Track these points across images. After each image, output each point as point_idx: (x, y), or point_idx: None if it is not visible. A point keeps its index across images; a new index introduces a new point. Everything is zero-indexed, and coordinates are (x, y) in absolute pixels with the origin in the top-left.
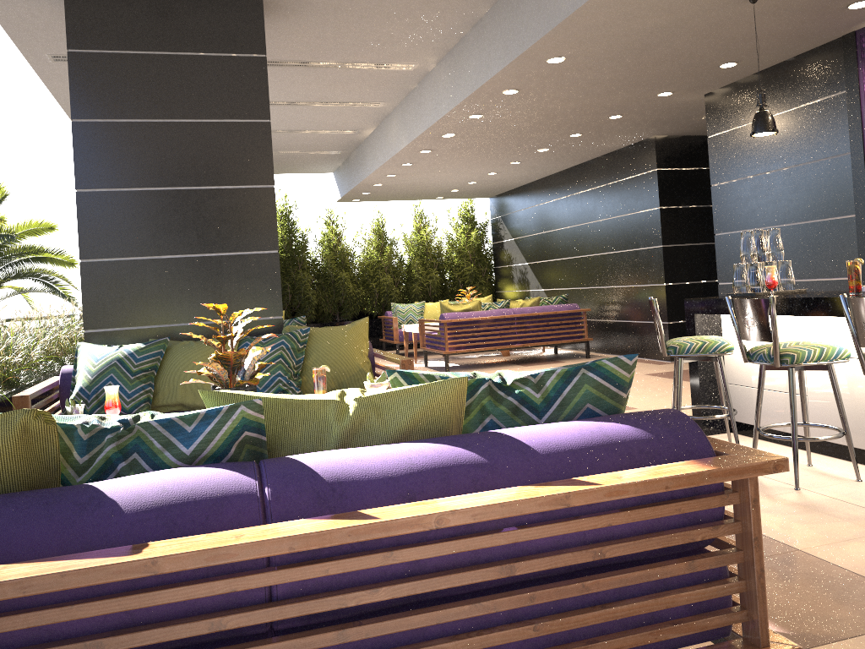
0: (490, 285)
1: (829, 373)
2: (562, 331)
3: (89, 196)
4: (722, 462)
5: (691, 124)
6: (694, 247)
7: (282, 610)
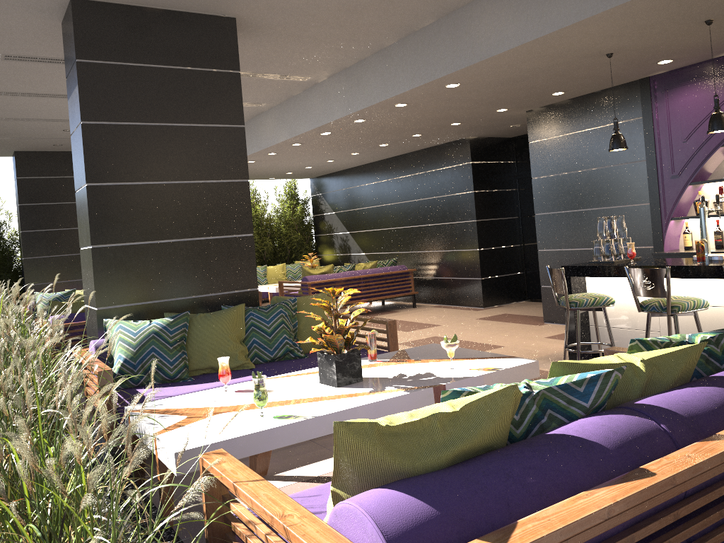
0: (312, 250)
1: (695, 317)
2: (395, 287)
3: (98, 189)
4: None
5: (499, 130)
6: (497, 221)
7: (699, 501)
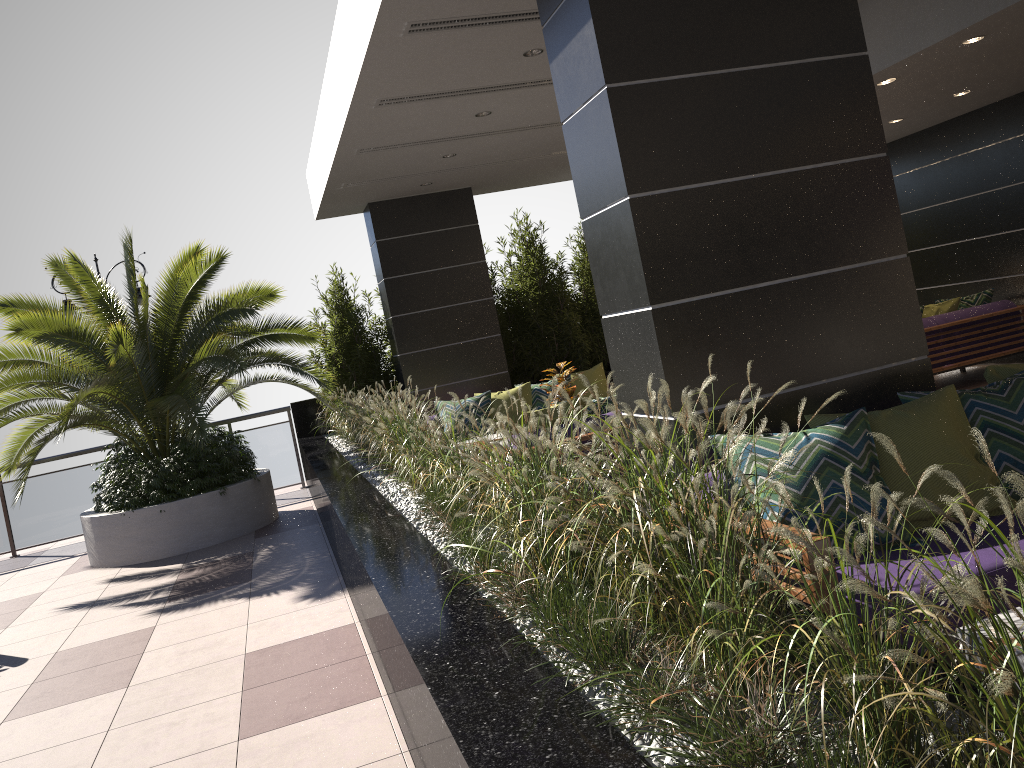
0: None
1: None
2: (1000, 339)
3: (647, 203)
4: None
5: None
6: None
7: None
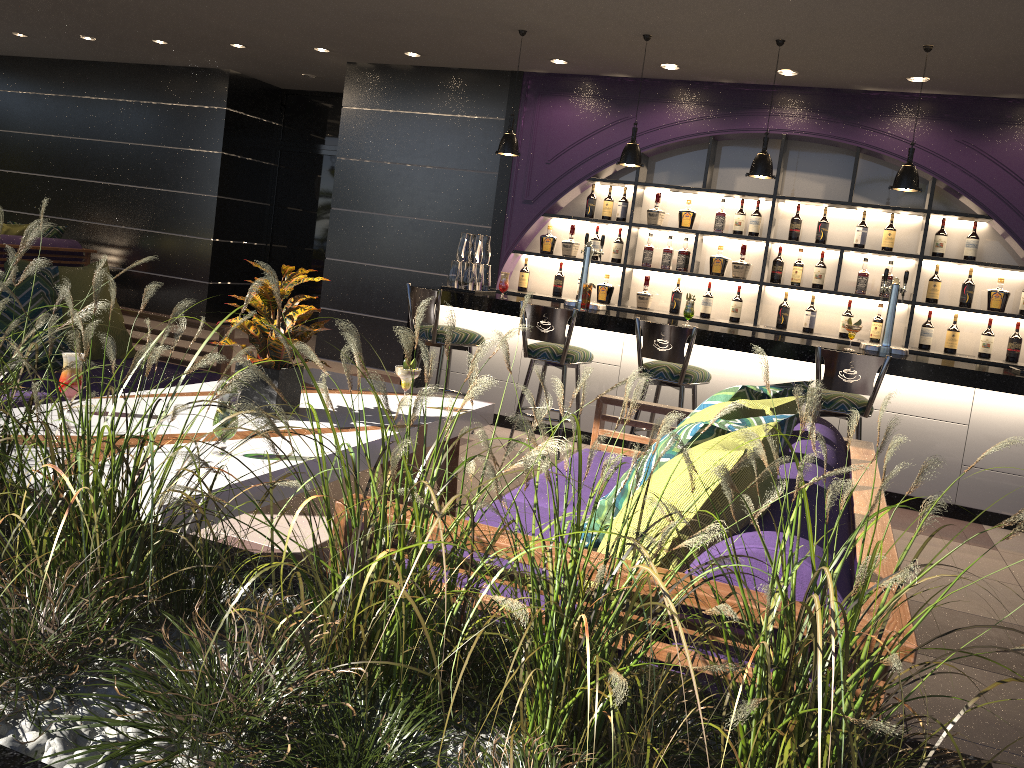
0: None
1: (577, 370)
2: None
3: None
4: (864, 446)
5: (282, 74)
6: (244, 204)
7: None
